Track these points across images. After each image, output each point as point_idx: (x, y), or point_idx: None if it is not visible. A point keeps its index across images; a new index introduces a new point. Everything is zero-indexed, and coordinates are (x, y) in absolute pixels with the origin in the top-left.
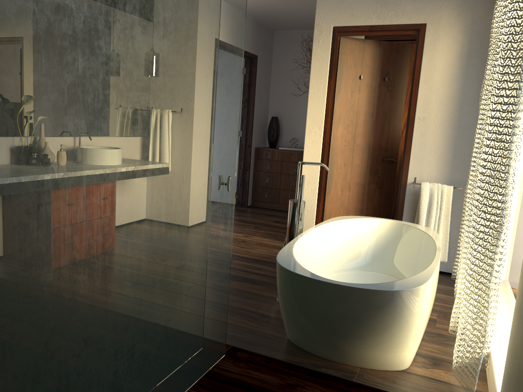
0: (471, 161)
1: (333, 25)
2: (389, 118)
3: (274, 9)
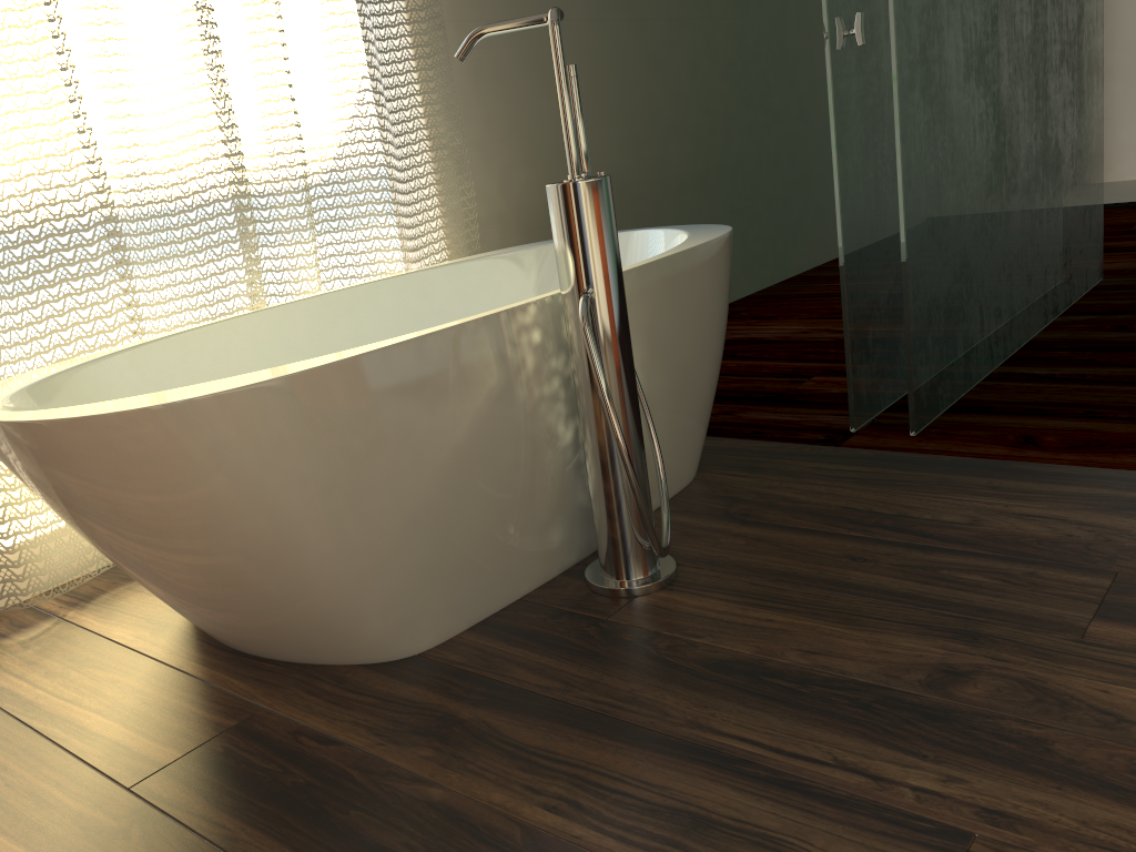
0: None
1: None
2: None
3: None
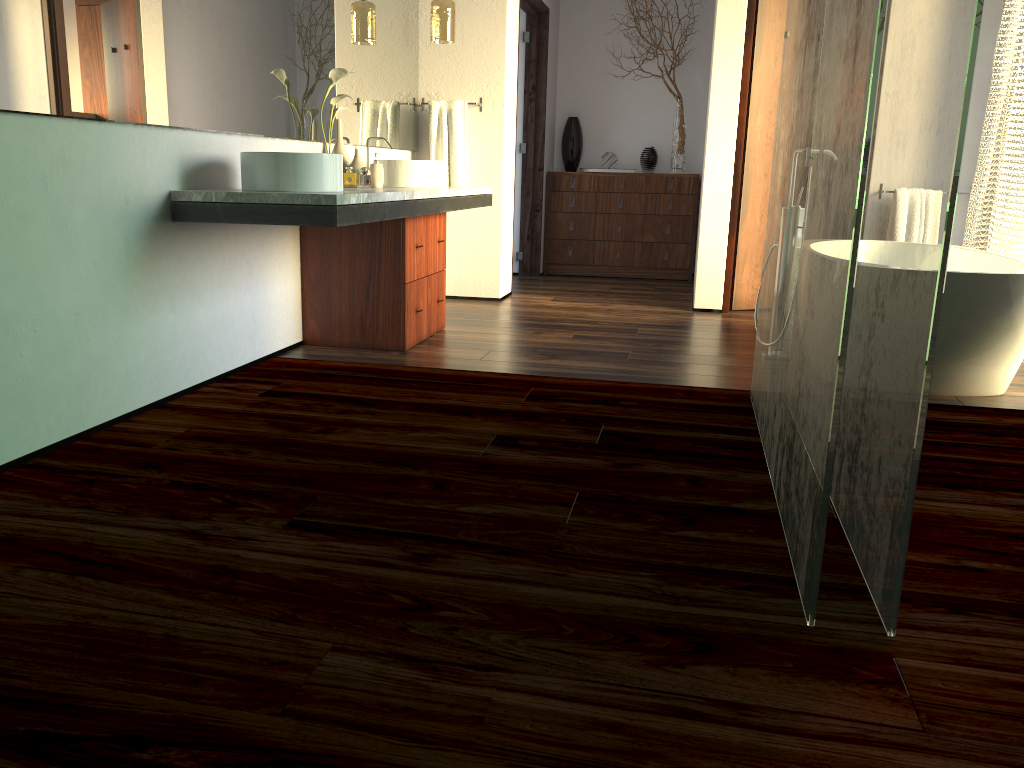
0: (981, 148)
1: None
2: None
3: None
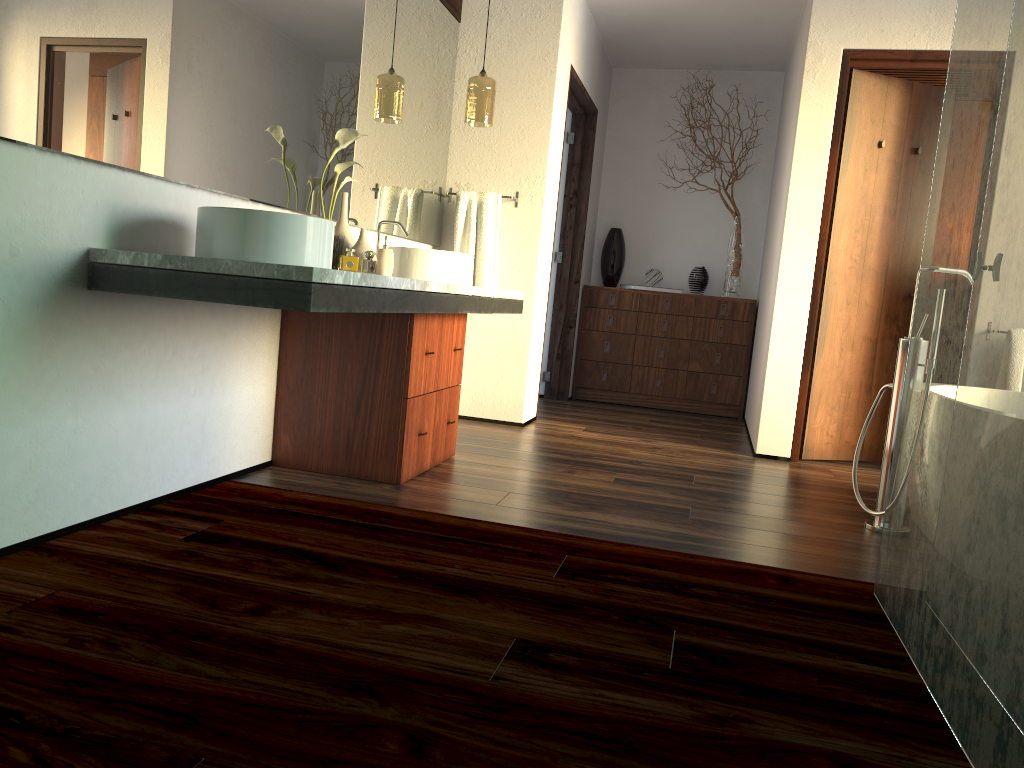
0: None
1: (844, 46)
2: (920, 221)
3: (661, 21)
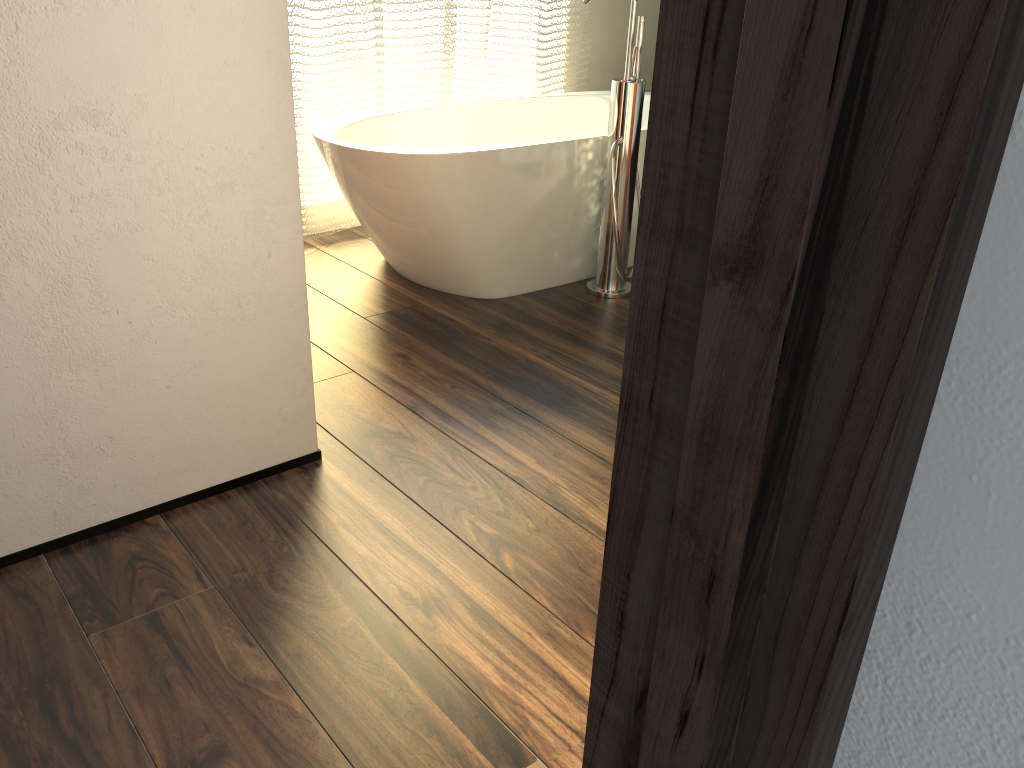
0: None
1: None
2: None
3: None
